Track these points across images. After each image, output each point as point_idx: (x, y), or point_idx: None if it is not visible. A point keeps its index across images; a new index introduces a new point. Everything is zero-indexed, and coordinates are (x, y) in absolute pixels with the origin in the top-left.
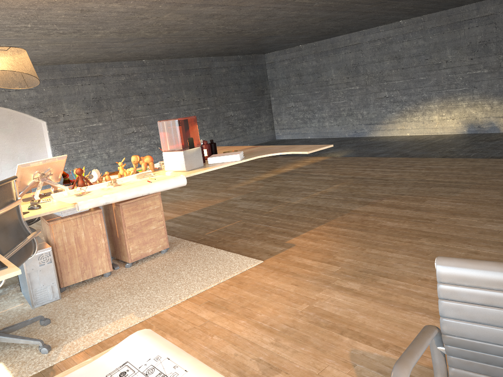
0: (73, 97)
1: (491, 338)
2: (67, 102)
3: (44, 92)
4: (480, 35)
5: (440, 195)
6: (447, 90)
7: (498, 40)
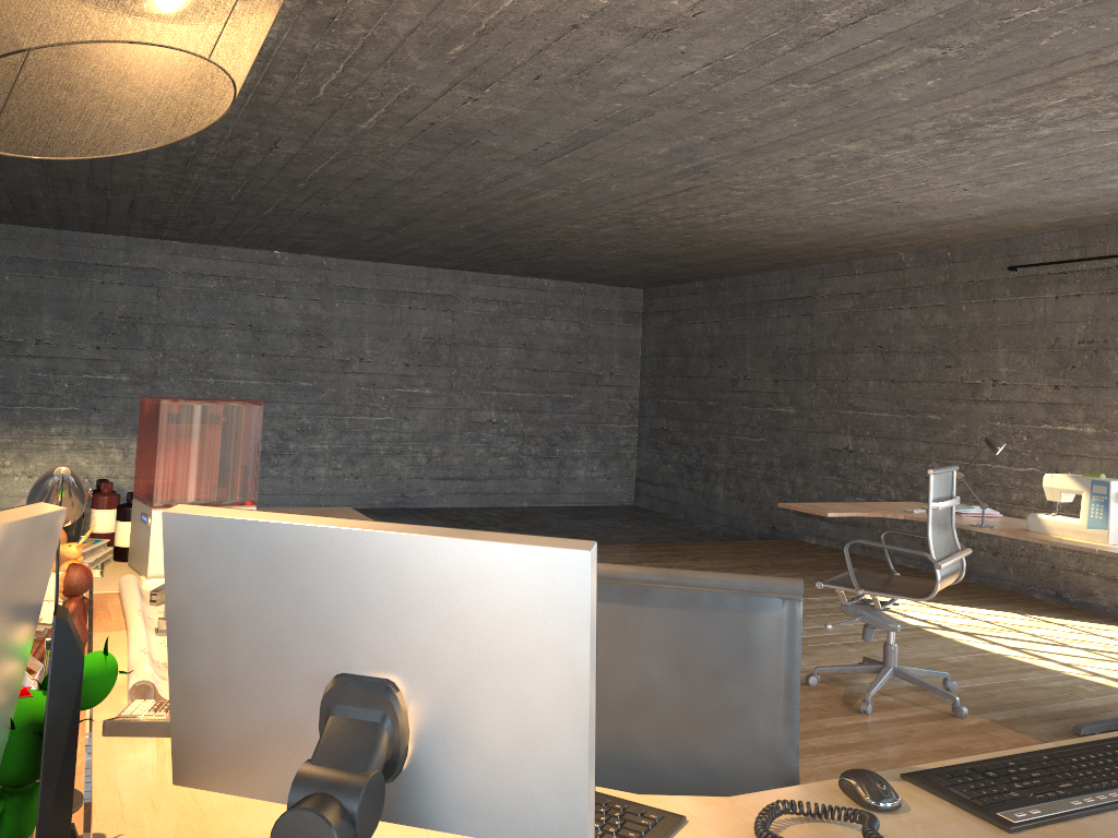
0: None
1: None
2: None
3: None
4: (126, 303)
5: None
6: (29, 406)
7: (159, 322)
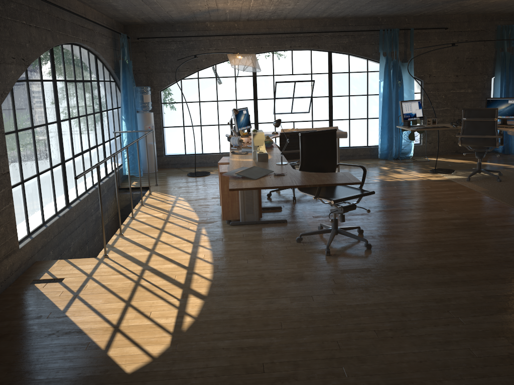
0: None
1: None
2: None
3: None
4: None
5: None
6: None
7: None
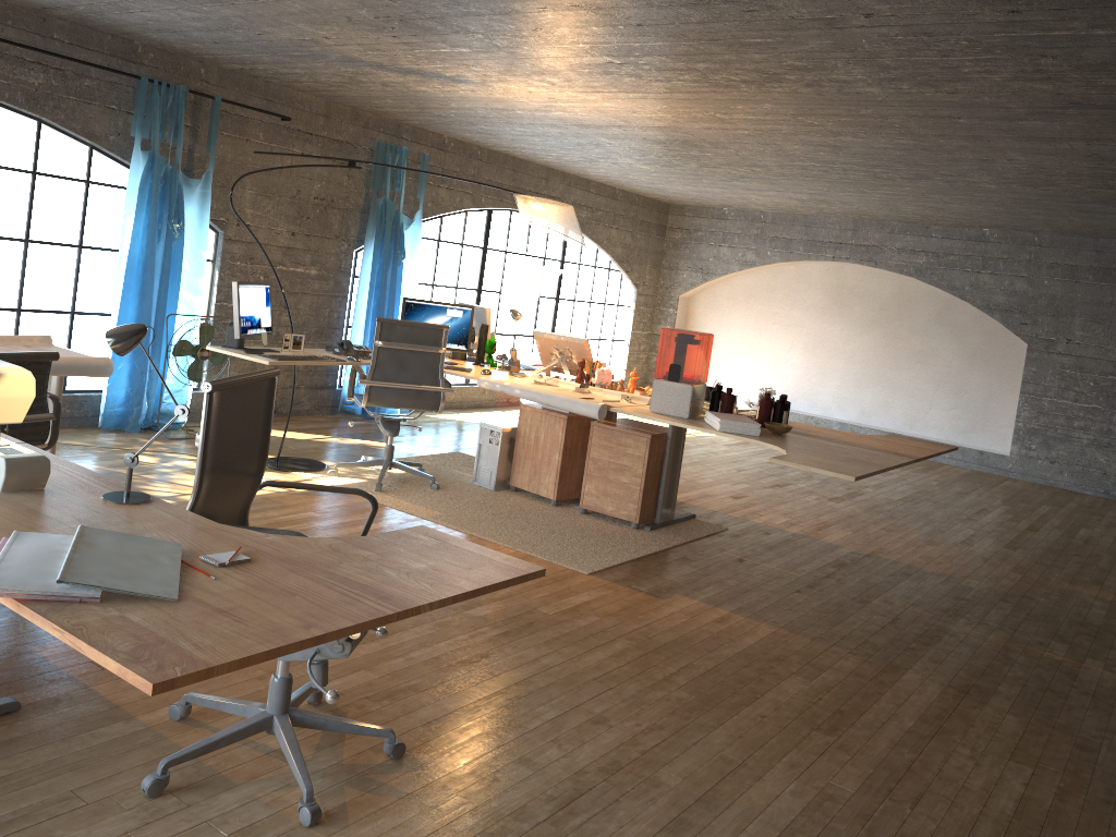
0: (1103, 310)
1: None
2: (1085, 318)
3: (1044, 287)
4: None
5: (1109, 801)
6: None
7: None
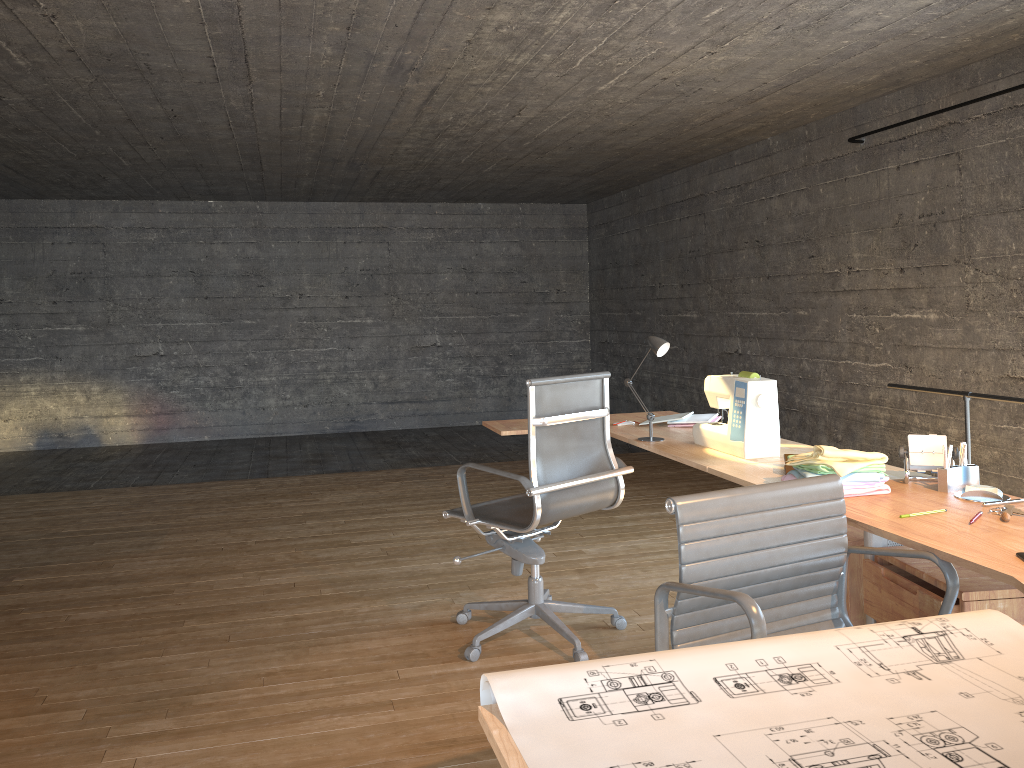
0: None
1: (722, 571)
2: None
3: None
4: (75, 261)
5: (128, 552)
6: None
7: (108, 275)
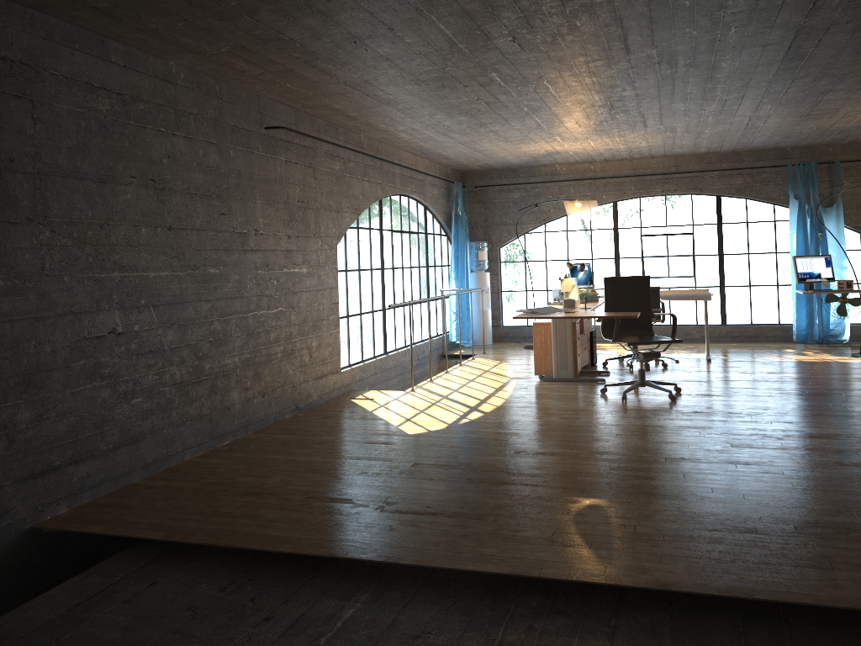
0: None
1: None
2: None
3: None
4: None
5: None
6: None
7: None
